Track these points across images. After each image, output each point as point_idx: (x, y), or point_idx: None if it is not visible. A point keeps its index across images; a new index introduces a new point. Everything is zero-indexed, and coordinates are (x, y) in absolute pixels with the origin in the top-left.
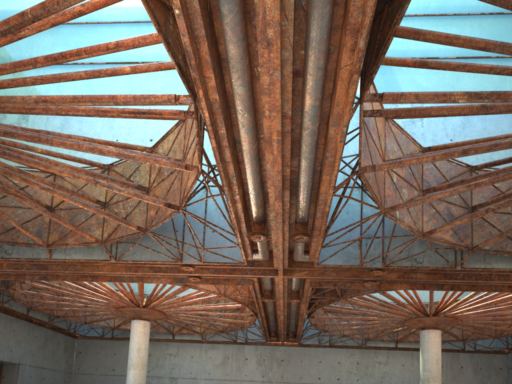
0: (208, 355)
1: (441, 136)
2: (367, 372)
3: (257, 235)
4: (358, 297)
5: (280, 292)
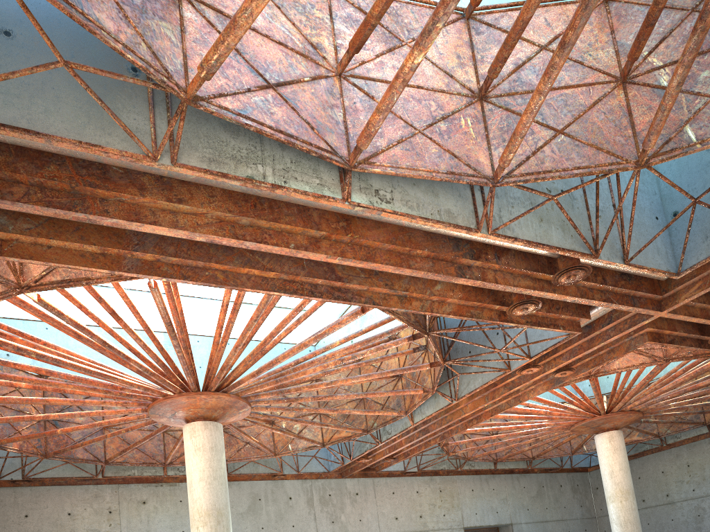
0: None
1: None
2: None
3: (515, 309)
4: None
5: None
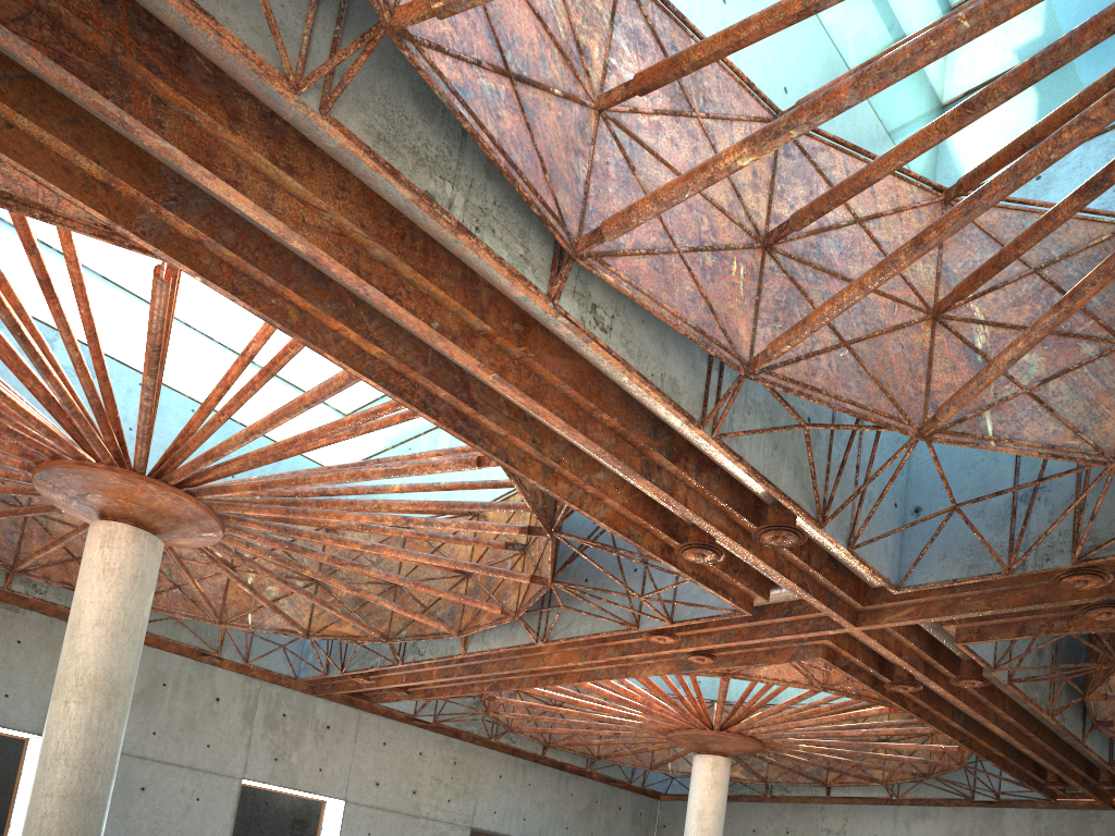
0: (911, 833)
1: None
2: None
3: (689, 550)
4: None
5: (902, 665)
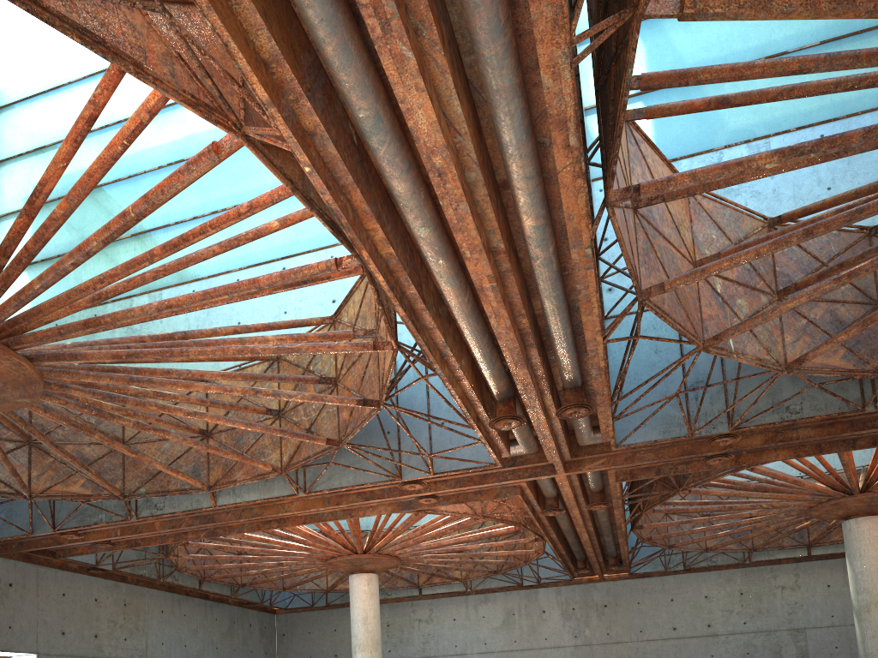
0: (479, 614)
1: (809, 186)
2: (761, 607)
3: (504, 420)
4: (714, 481)
5: (568, 497)
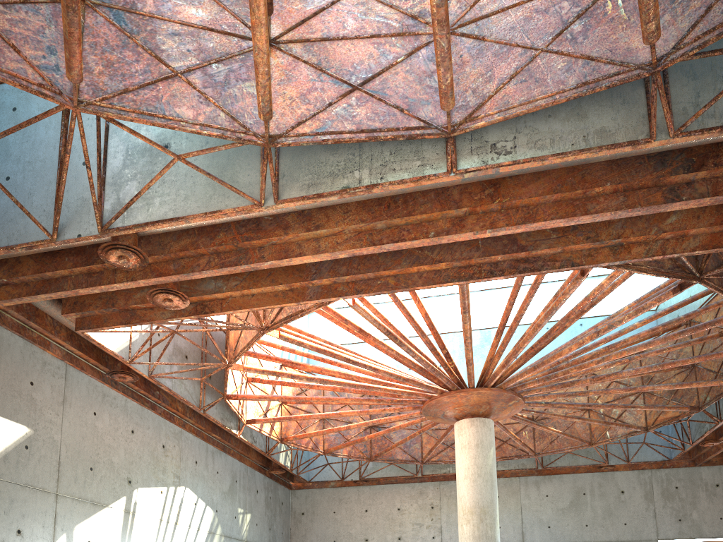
0: None
1: None
2: None
3: None
4: None
5: None
